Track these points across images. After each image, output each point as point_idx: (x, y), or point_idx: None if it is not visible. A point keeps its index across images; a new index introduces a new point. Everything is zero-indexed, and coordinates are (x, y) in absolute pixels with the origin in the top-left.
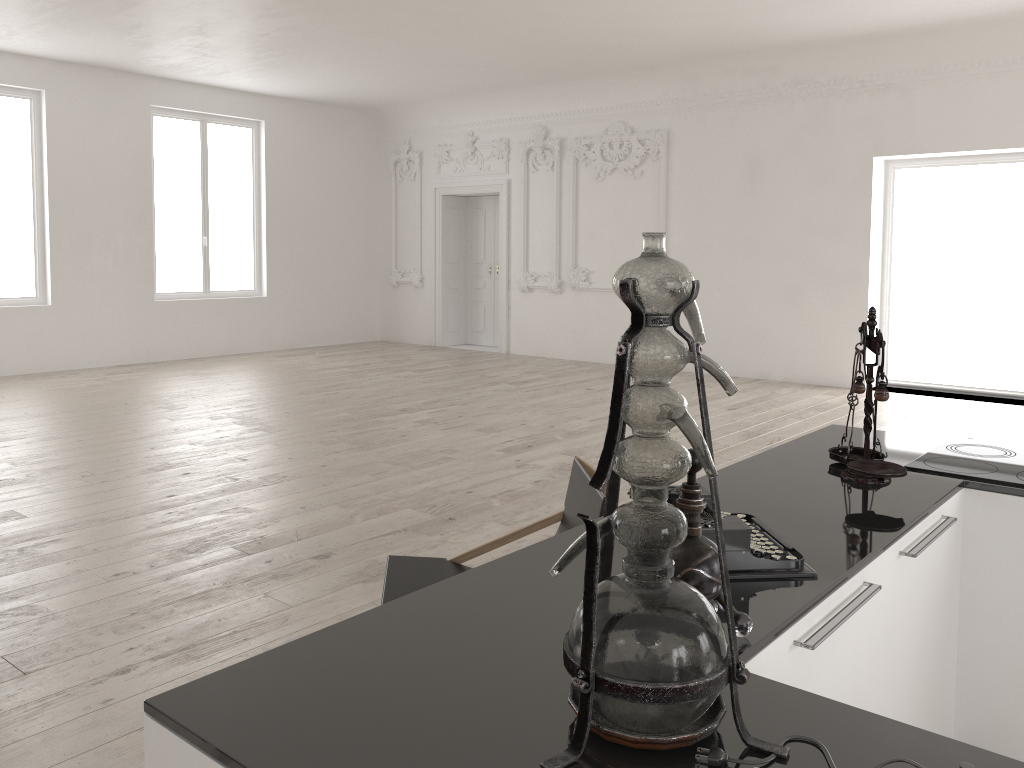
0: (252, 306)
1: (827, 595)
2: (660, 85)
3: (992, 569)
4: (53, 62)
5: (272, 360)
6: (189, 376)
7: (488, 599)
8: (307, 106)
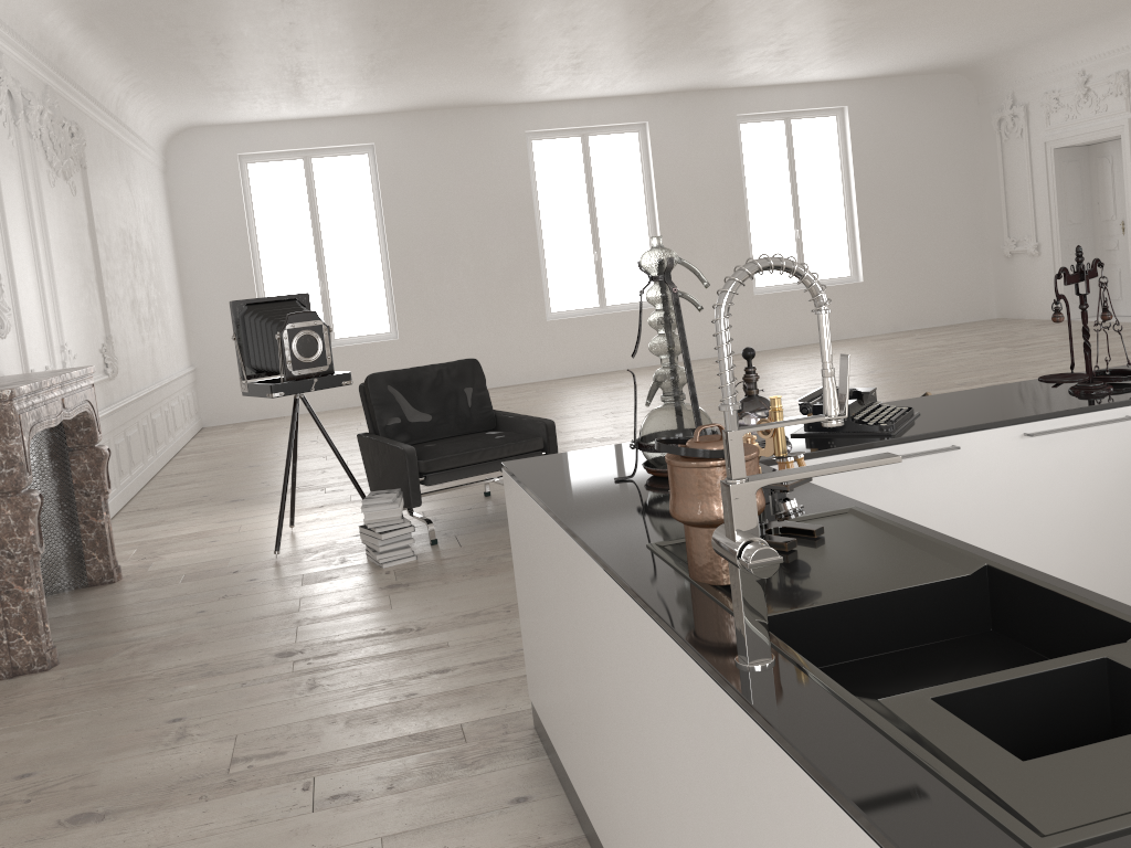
0: (848, 292)
1: (888, 444)
2: None
3: None
4: (652, 96)
5: (866, 344)
6: (780, 362)
7: None
8: (892, 81)
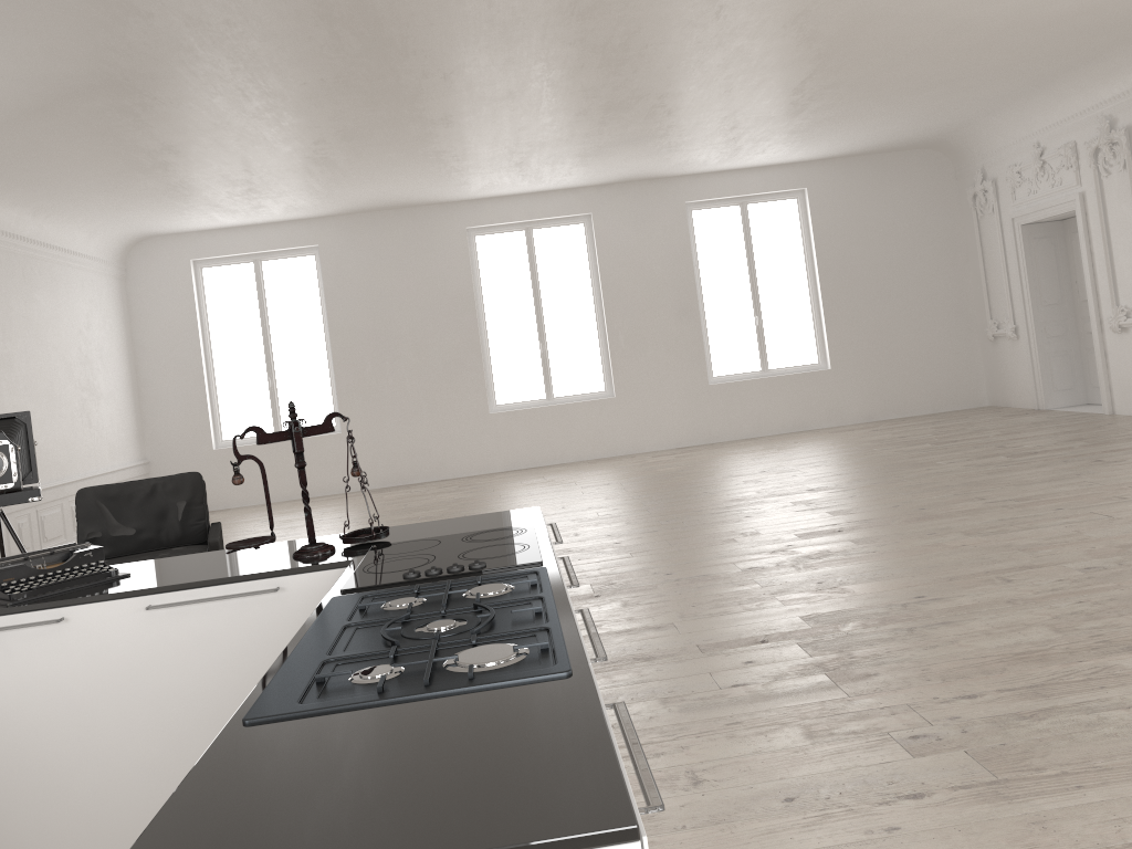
0: (814, 380)
1: None
2: None
3: None
4: (595, 187)
5: (818, 436)
6: (709, 456)
7: None
8: (856, 160)
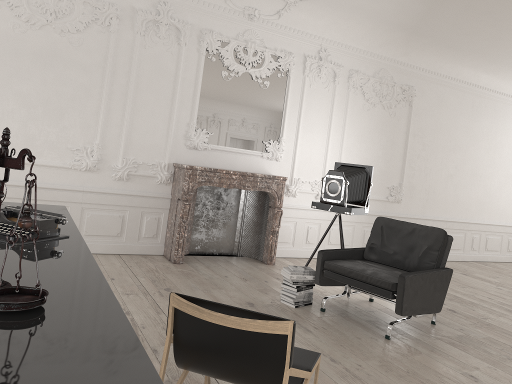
0: None
1: None
2: None
3: None
4: None
5: None
6: None
7: None
8: None
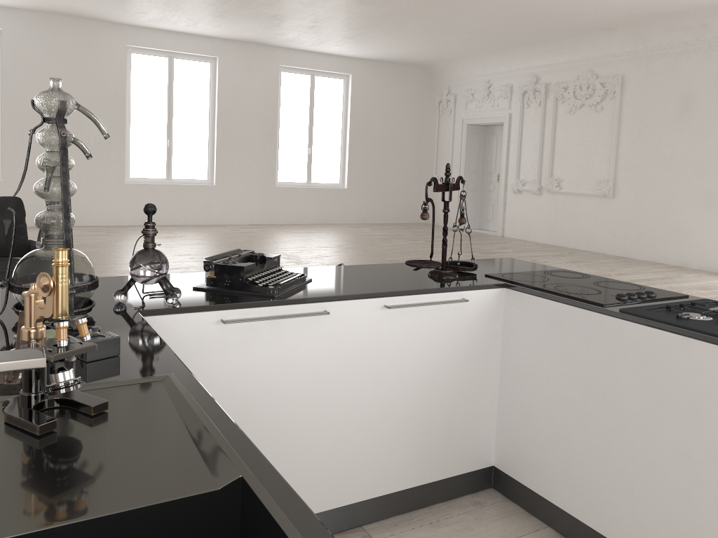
0: (336, 194)
1: (268, 305)
2: (618, 42)
3: (515, 343)
4: (223, 40)
5: (342, 228)
6: (284, 232)
7: (99, 283)
8: (381, 64)
